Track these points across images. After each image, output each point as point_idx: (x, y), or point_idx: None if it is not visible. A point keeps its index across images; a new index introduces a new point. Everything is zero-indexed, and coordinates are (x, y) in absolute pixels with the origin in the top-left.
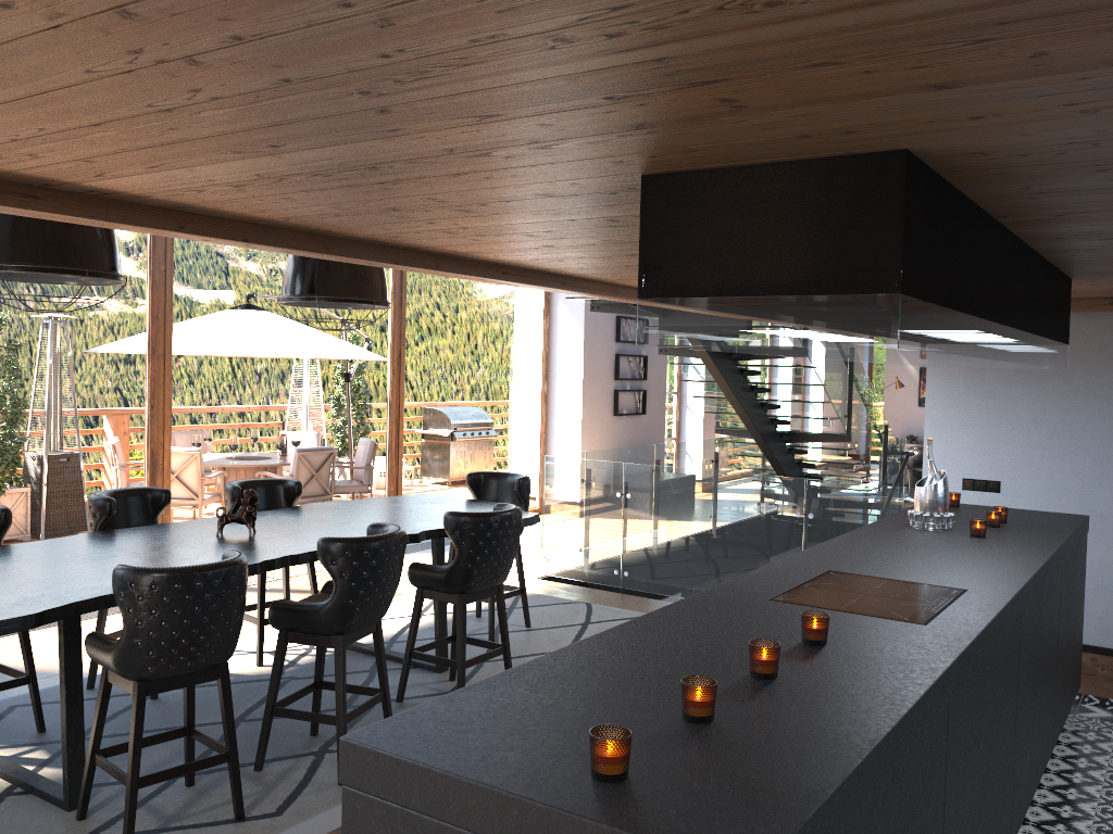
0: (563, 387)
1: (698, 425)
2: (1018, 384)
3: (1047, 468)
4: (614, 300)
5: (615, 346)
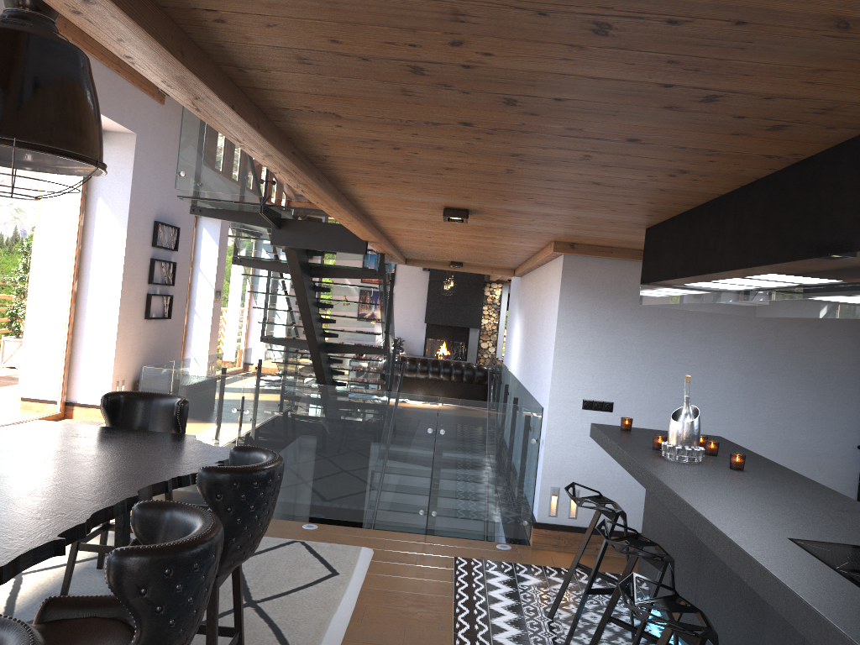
0: (98, 287)
1: (205, 329)
2: (632, 321)
3: (650, 392)
4: (322, 206)
5: (151, 251)
